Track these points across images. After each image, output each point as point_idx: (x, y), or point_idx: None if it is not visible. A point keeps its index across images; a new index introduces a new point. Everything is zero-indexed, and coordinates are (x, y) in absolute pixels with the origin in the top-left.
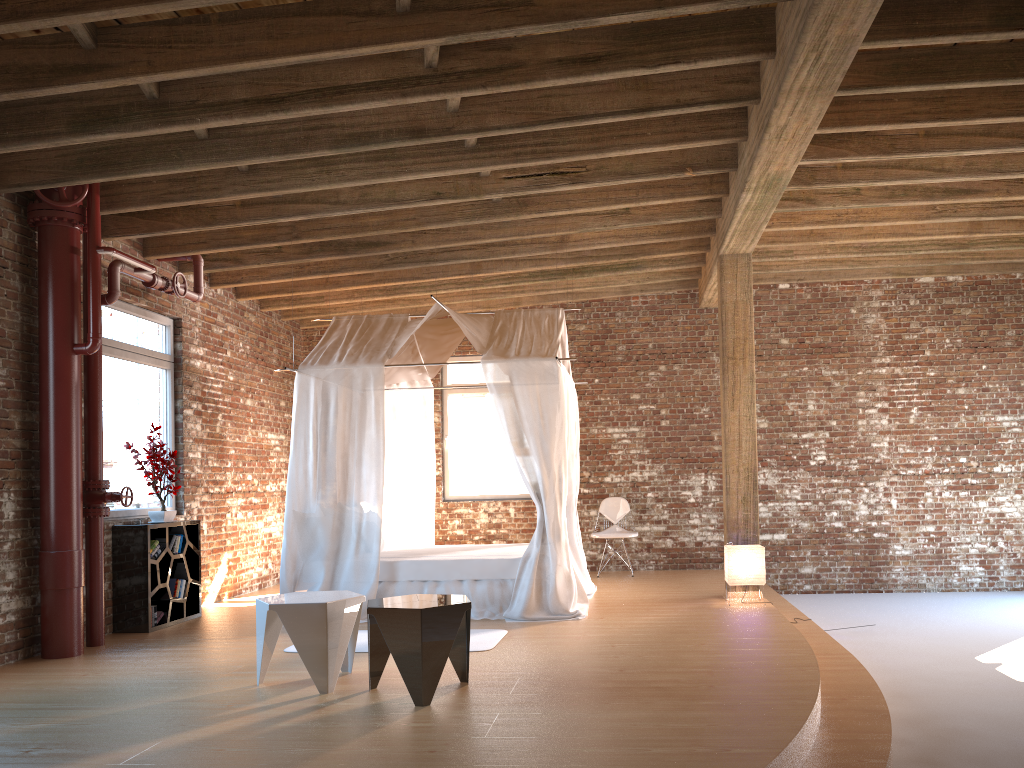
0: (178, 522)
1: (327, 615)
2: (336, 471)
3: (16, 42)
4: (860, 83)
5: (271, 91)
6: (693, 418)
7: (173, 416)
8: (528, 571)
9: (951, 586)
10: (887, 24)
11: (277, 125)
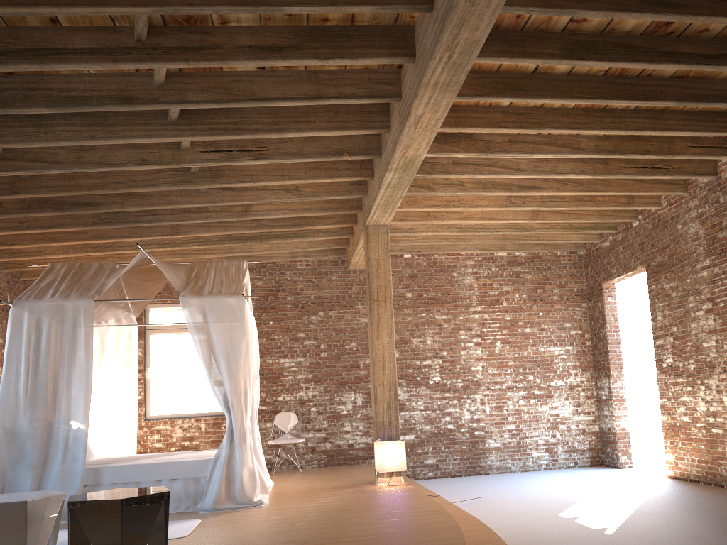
0: None
1: (27, 512)
2: (46, 390)
3: None
4: (471, 92)
5: None
6: (345, 350)
7: None
8: (219, 469)
9: (528, 467)
10: (493, 46)
11: None
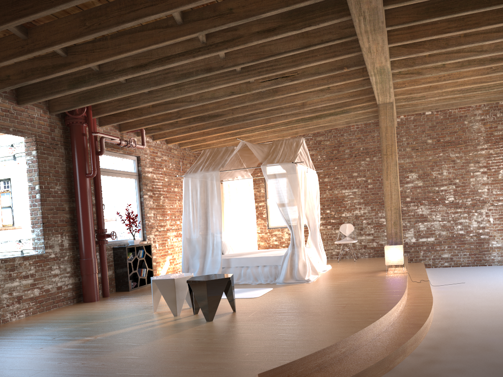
0: (140, 244)
1: (175, 283)
2: (202, 219)
3: (39, 57)
4: (409, 20)
5: (141, 62)
6: None
7: (139, 199)
8: (286, 261)
9: None
10: None
11: (152, 73)
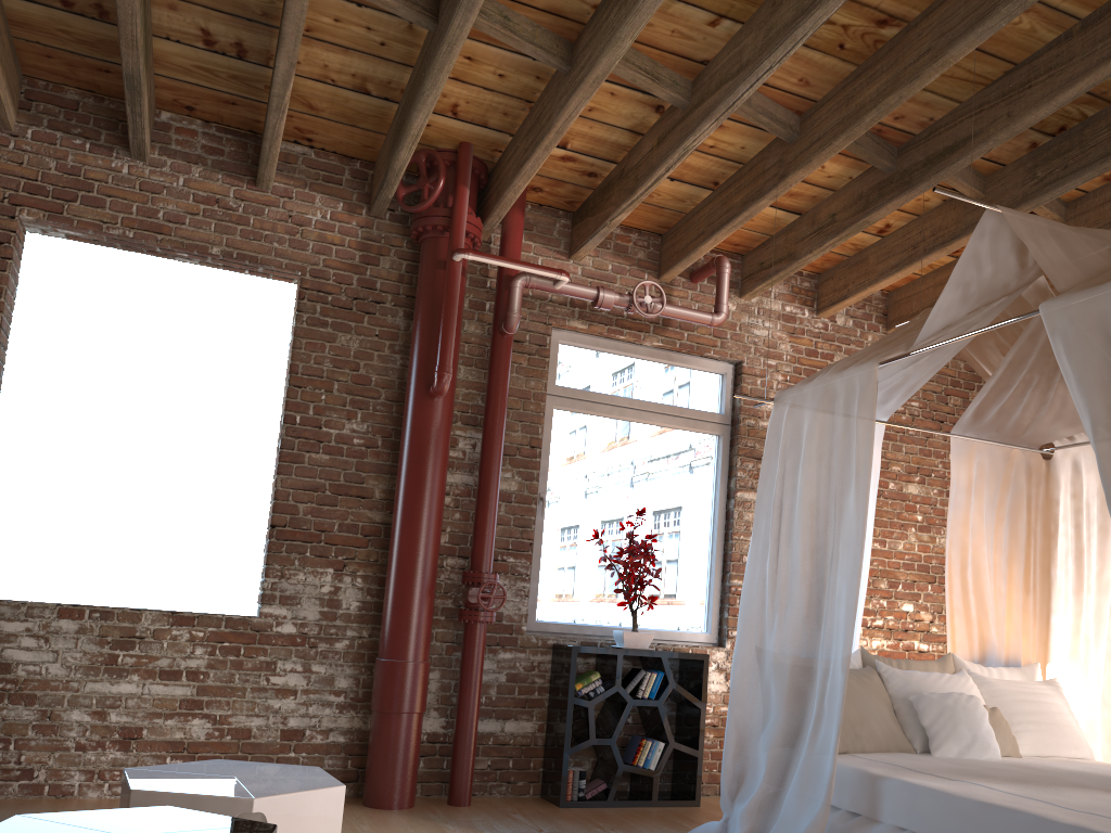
0: (650, 651)
1: None
2: (800, 577)
3: None
4: None
5: None
6: None
7: (723, 502)
8: None
9: None
10: None
11: None
